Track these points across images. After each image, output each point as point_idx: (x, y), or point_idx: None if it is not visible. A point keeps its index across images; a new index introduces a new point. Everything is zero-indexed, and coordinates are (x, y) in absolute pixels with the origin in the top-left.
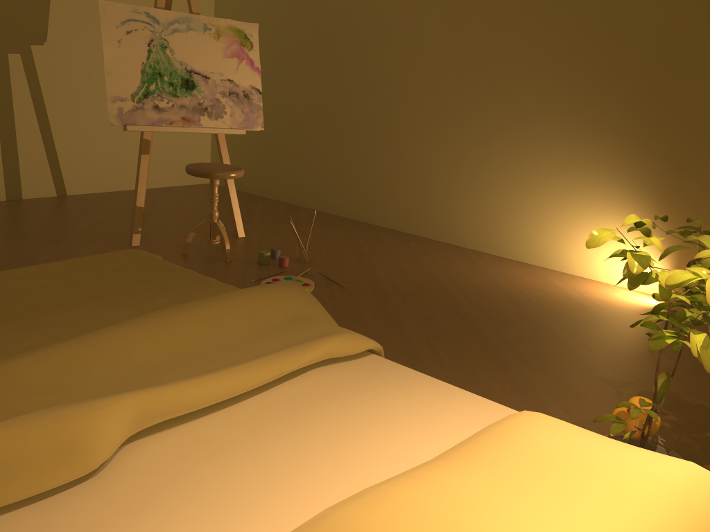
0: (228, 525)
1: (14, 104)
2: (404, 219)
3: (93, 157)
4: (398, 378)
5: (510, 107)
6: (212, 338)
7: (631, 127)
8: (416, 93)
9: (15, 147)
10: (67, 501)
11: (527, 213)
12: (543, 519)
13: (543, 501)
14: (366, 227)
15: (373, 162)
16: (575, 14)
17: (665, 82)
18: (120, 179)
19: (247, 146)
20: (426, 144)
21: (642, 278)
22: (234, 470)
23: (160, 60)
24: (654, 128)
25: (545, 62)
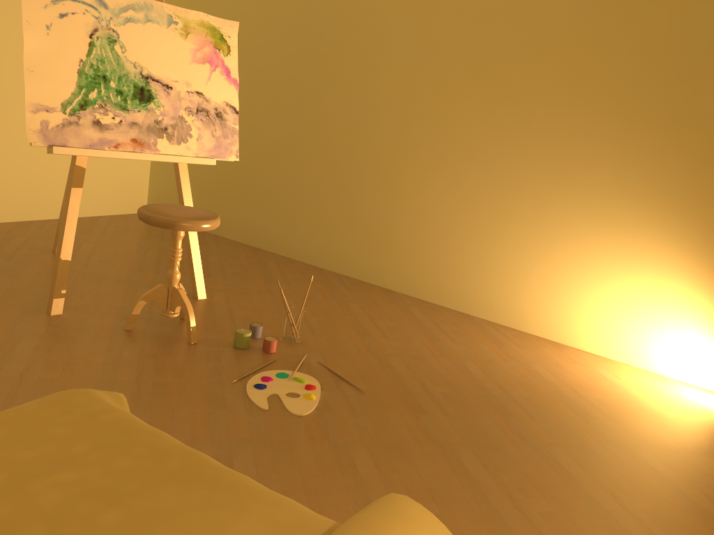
0: None
1: None
2: (399, 276)
3: None
4: None
5: (546, 152)
6: None
7: (703, 190)
8: (424, 125)
9: None
10: None
11: (561, 282)
12: None
13: None
14: (352, 284)
15: (363, 204)
16: (638, 47)
17: None
18: (32, 206)
19: (199, 172)
20: (433, 188)
21: None
22: None
23: (106, 58)
24: None
25: (595, 102)
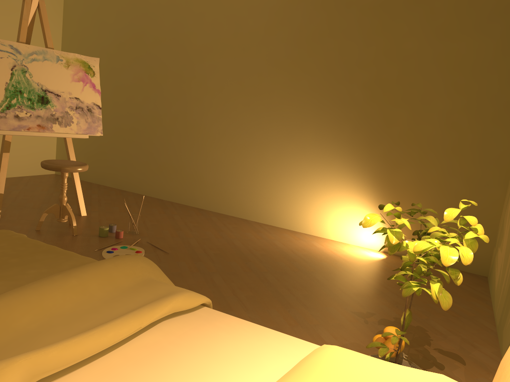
0: None
1: None
2: (207, 200)
3: None
4: (226, 324)
5: (280, 123)
6: (79, 302)
7: (359, 139)
8: (215, 112)
9: None
10: None
11: (294, 196)
12: None
13: None
14: (179, 206)
15: (184, 159)
16: (321, 65)
17: (379, 111)
18: None
19: (86, 146)
20: (222, 147)
21: (397, 247)
22: None
23: (21, 81)
24: (374, 140)
25: (302, 95)
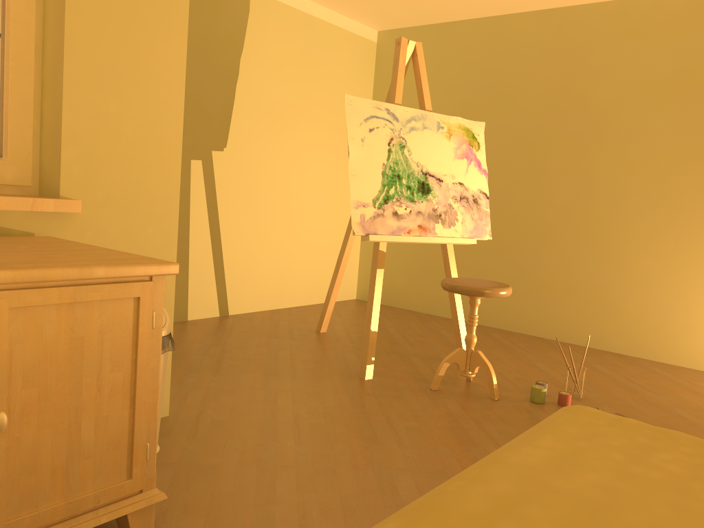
0: None
1: (191, 214)
2: (628, 339)
3: (255, 272)
4: None
5: None
6: None
7: None
8: (642, 196)
9: (187, 261)
10: None
11: None
12: None
13: None
14: (580, 349)
15: (581, 274)
16: None
17: None
18: (278, 296)
19: (408, 258)
20: (657, 253)
21: None
22: None
23: (399, 161)
24: None
25: None
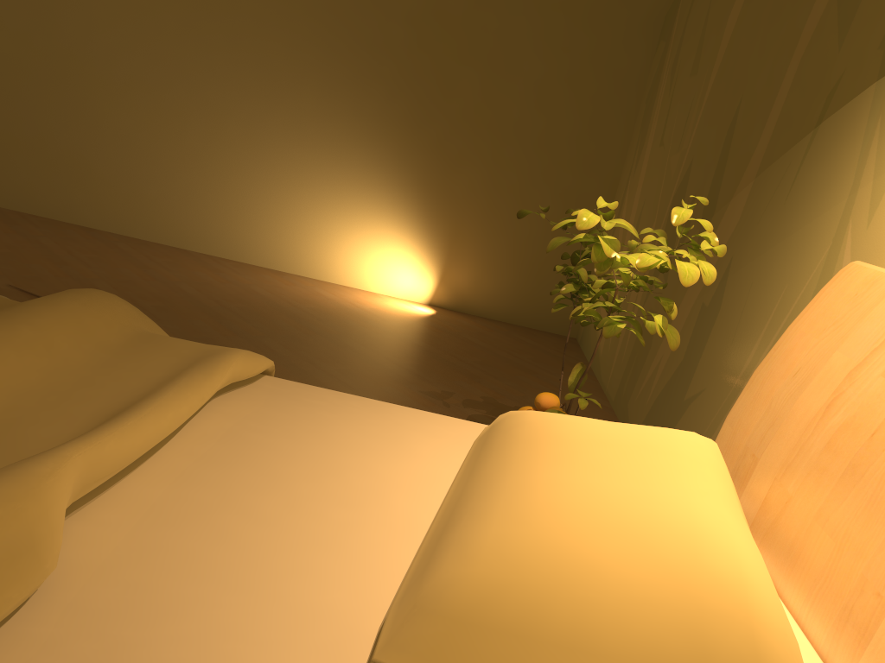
0: (293, 600)
1: None
2: (101, 211)
3: None
4: (320, 400)
5: (255, 72)
6: (50, 369)
7: (398, 114)
8: (116, 34)
9: None
10: (28, 633)
11: (278, 209)
12: (675, 493)
13: (655, 480)
14: (41, 222)
15: (46, 127)
16: None
17: (432, 67)
18: None
19: None
20: (133, 108)
21: (608, 263)
22: (234, 536)
23: None
24: (422, 118)
25: (299, 22)
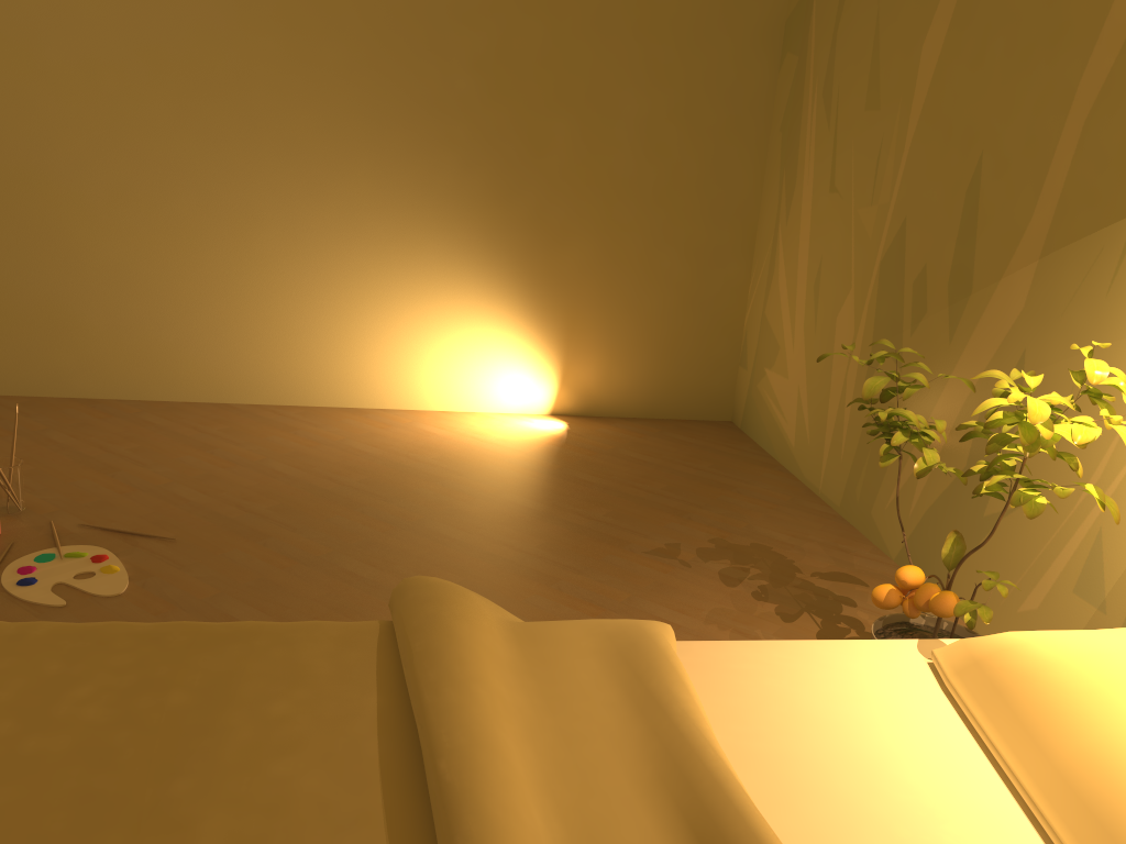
0: None
1: None
2: (101, 374)
3: None
4: (745, 662)
5: (284, 160)
6: (526, 732)
7: (480, 187)
8: (83, 136)
9: None
10: None
11: (343, 330)
12: None
13: None
14: (24, 405)
15: (3, 275)
16: (370, 13)
17: (514, 121)
18: None
19: None
20: (124, 232)
21: (1035, 441)
22: None
23: None
24: (510, 187)
25: (333, 87)
